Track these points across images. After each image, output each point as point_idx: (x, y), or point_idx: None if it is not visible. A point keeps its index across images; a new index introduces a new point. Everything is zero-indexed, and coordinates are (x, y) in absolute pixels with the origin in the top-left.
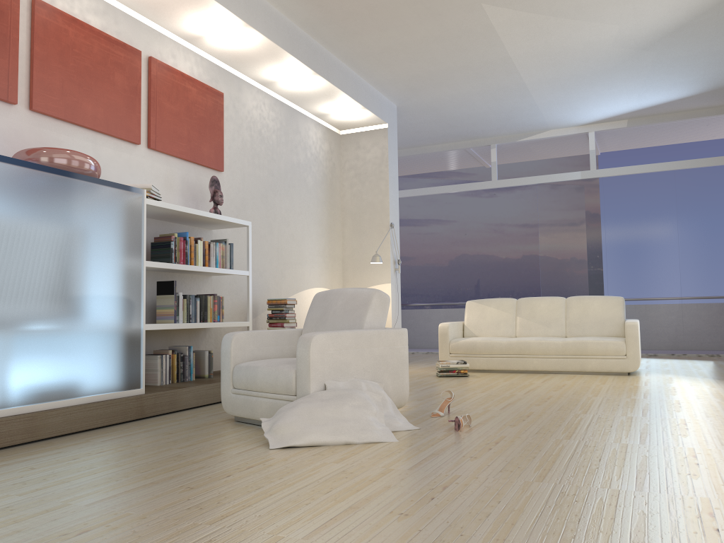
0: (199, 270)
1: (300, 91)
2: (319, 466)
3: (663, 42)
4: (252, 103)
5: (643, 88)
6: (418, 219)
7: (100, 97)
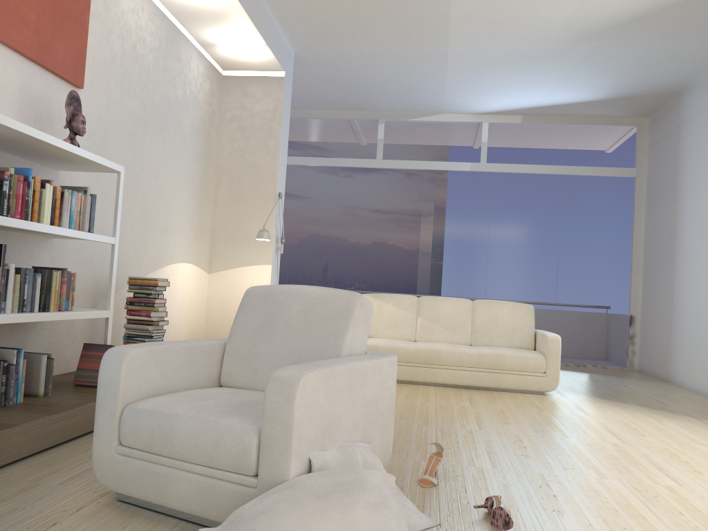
0: (46, 231)
1: (192, 4)
2: None
3: (609, 33)
4: (128, 3)
5: (557, 84)
6: None
7: None
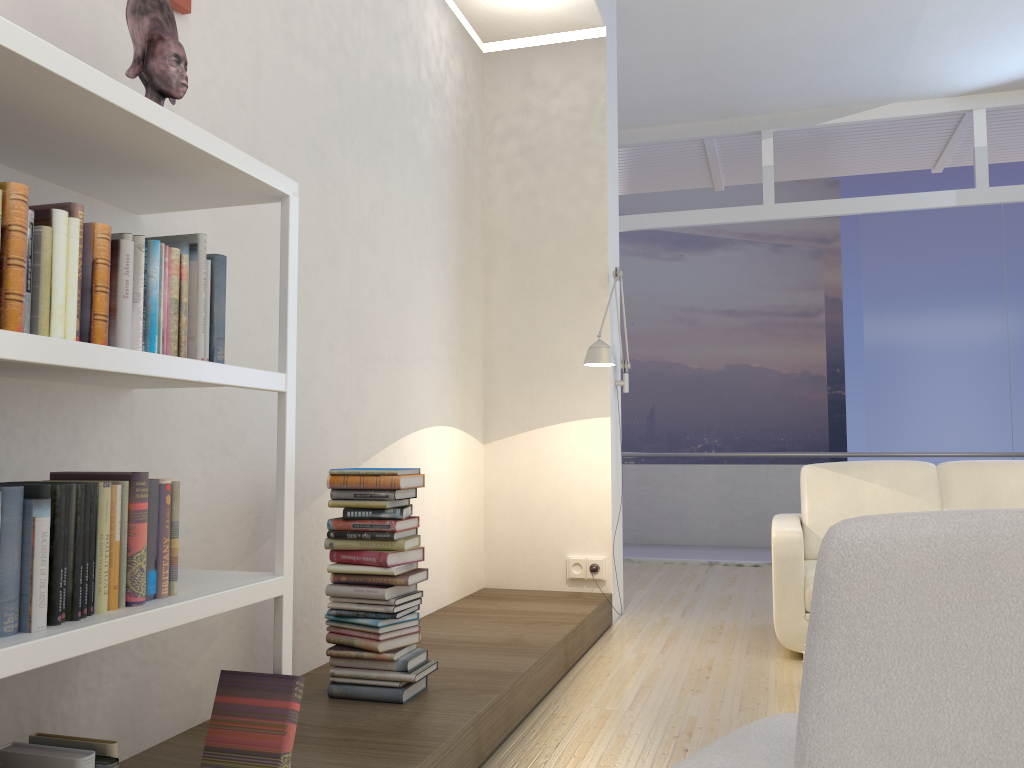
0: (52, 359)
1: None
2: None
3: None
4: None
5: None
6: None
7: None
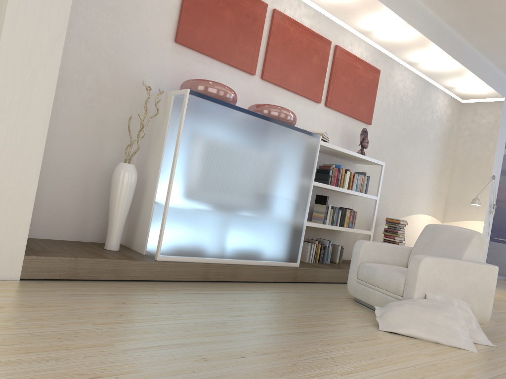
0: (344, 191)
1: (436, 70)
2: (415, 354)
3: None
4: (399, 77)
5: None
6: None
7: (302, 71)
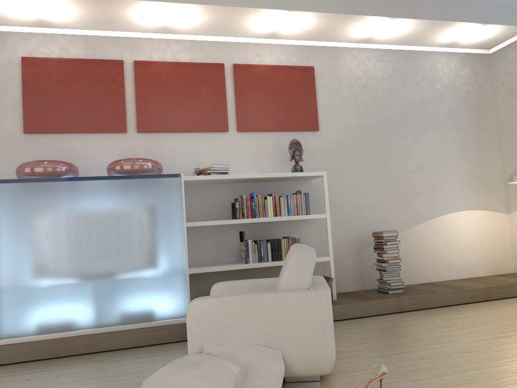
0: (264, 221)
1: (401, 35)
2: None
3: None
4: (353, 63)
5: None
6: None
7: (190, 108)
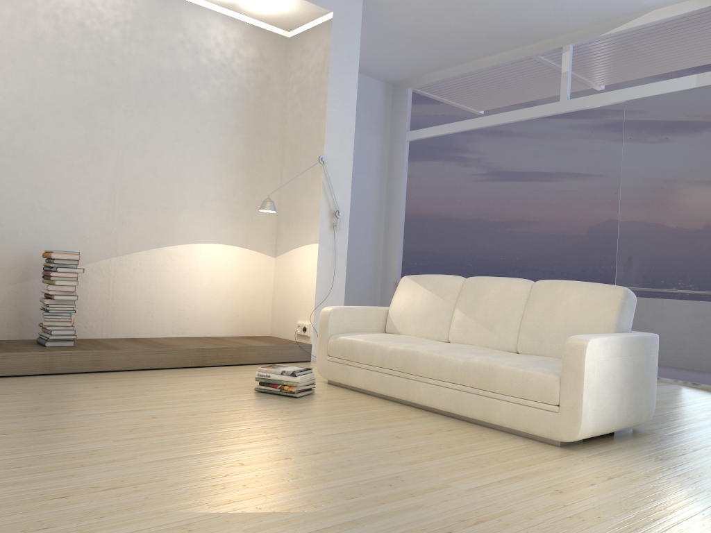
0: None
1: None
2: None
3: None
4: None
5: None
6: (547, 172)
7: None
